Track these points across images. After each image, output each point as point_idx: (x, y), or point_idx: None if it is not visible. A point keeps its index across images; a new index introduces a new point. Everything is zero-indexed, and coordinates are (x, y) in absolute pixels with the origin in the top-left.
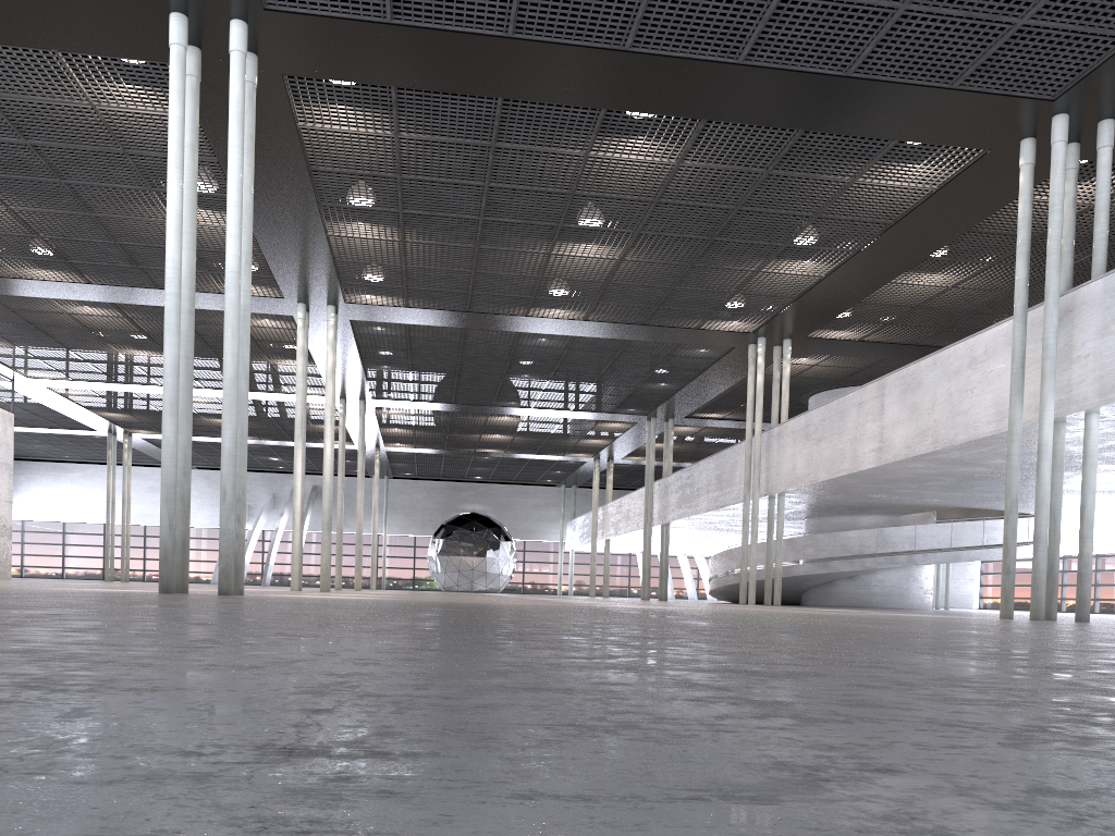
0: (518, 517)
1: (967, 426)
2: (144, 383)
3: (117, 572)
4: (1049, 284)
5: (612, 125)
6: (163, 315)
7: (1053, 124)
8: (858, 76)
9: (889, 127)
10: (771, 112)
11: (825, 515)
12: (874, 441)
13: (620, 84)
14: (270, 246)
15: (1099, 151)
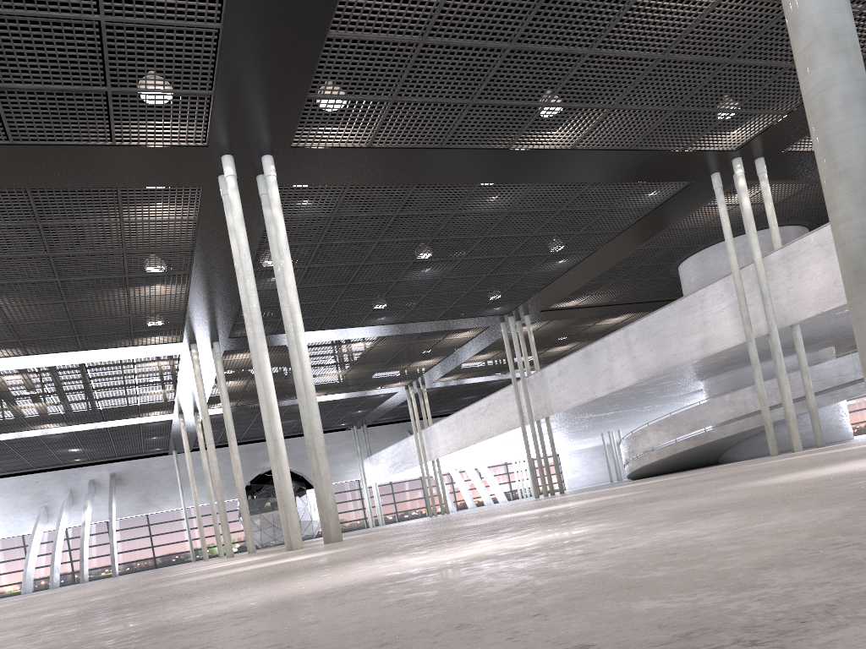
0: None
1: None
2: None
3: None
4: None
5: None
6: (7, 212)
7: None
8: None
9: None
10: None
11: (746, 365)
12: None
13: None
14: None
15: None
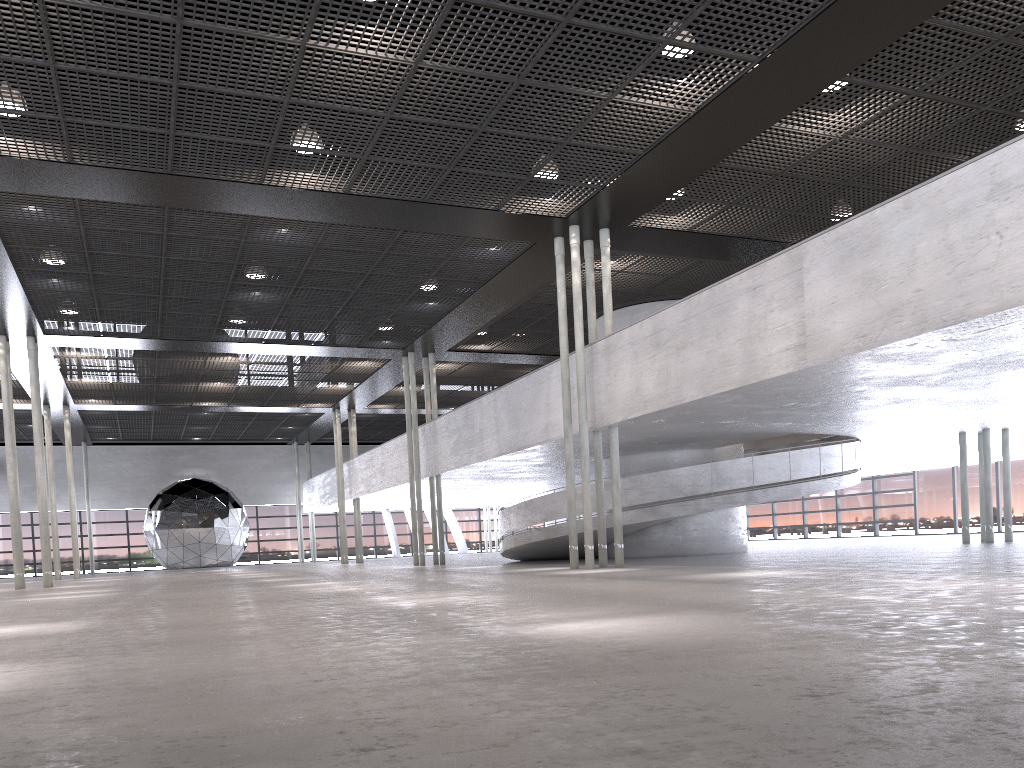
0: (247, 480)
1: (994, 289)
2: None
3: None
4: None
5: None
6: None
7: None
8: None
9: None
10: None
11: (632, 452)
12: (789, 336)
13: None
14: None
15: None
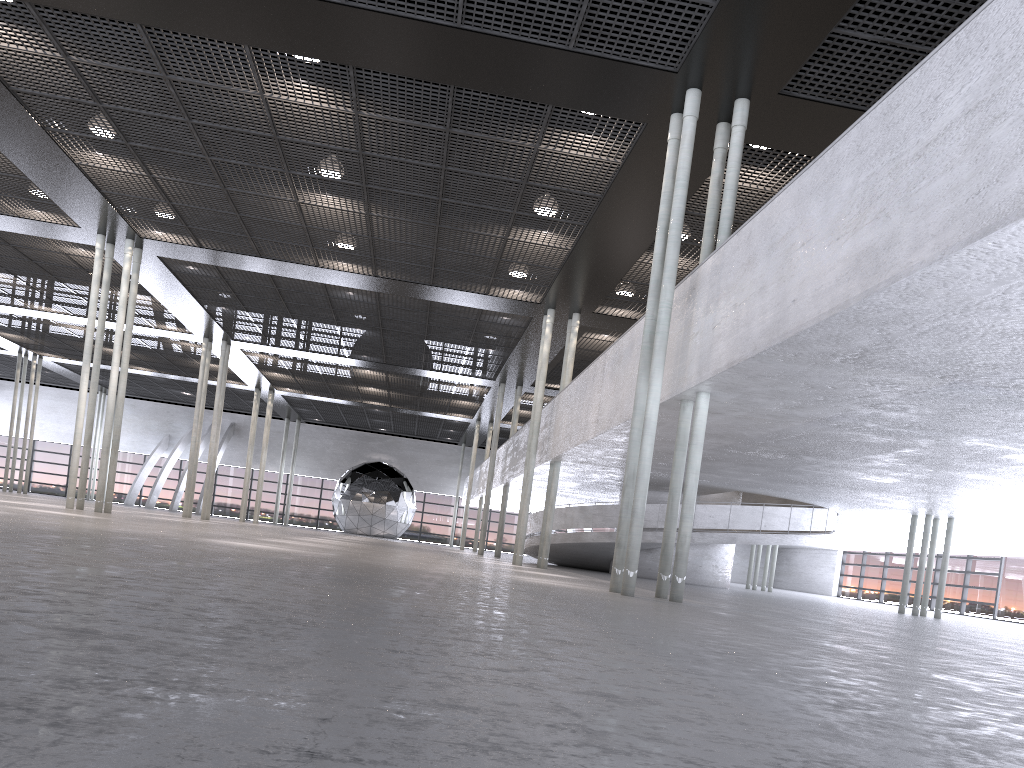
0: (421, 470)
1: None
2: (16, 306)
3: (41, 485)
4: (667, 259)
5: (268, 65)
6: None
7: (685, 98)
8: (470, 29)
9: (533, 90)
10: (408, 63)
11: None
12: (596, 413)
13: (242, 18)
14: (30, 171)
15: (732, 130)
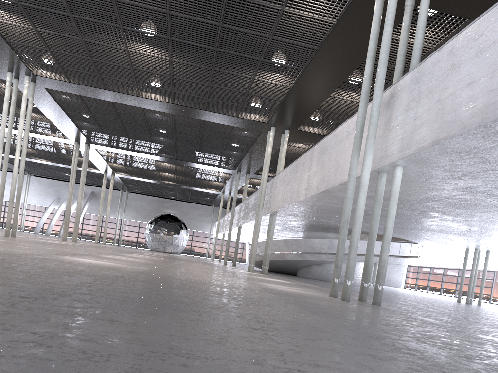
0: (191, 219)
1: (340, 174)
2: None
3: None
4: (378, 74)
5: None
6: None
7: None
8: None
9: None
10: None
11: (311, 230)
12: (305, 184)
13: None
14: None
15: None
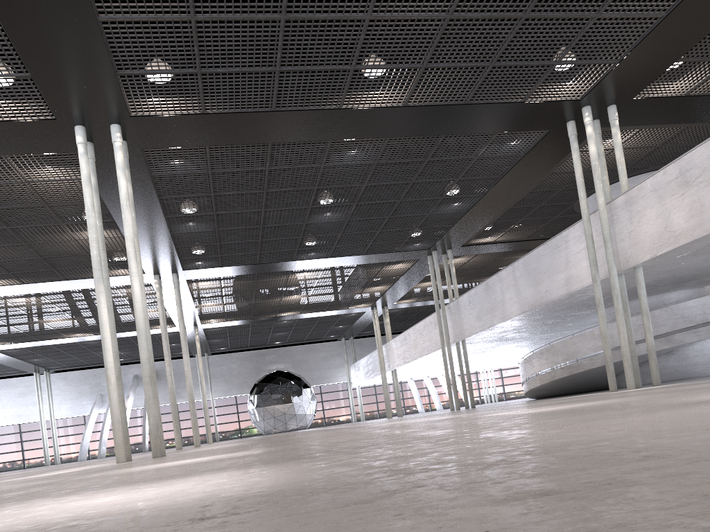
0: (312, 368)
1: None
2: None
3: (1, 464)
4: None
5: None
6: None
7: None
8: None
9: None
10: None
11: (631, 299)
12: None
13: None
14: None
15: None
